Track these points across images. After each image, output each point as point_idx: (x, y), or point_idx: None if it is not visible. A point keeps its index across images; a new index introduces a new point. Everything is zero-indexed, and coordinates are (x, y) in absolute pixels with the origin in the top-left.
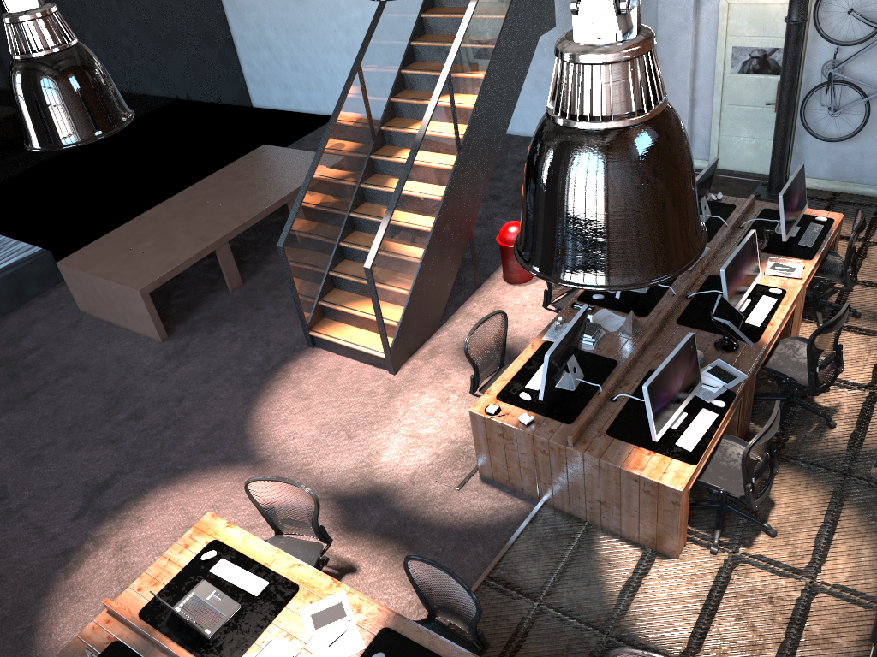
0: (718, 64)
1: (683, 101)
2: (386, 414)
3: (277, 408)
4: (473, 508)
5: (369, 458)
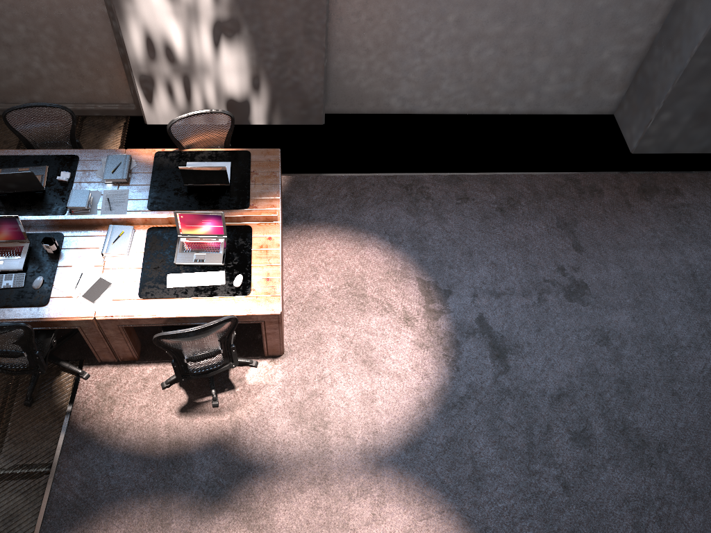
0: None
1: None
2: None
3: None
4: None
5: None
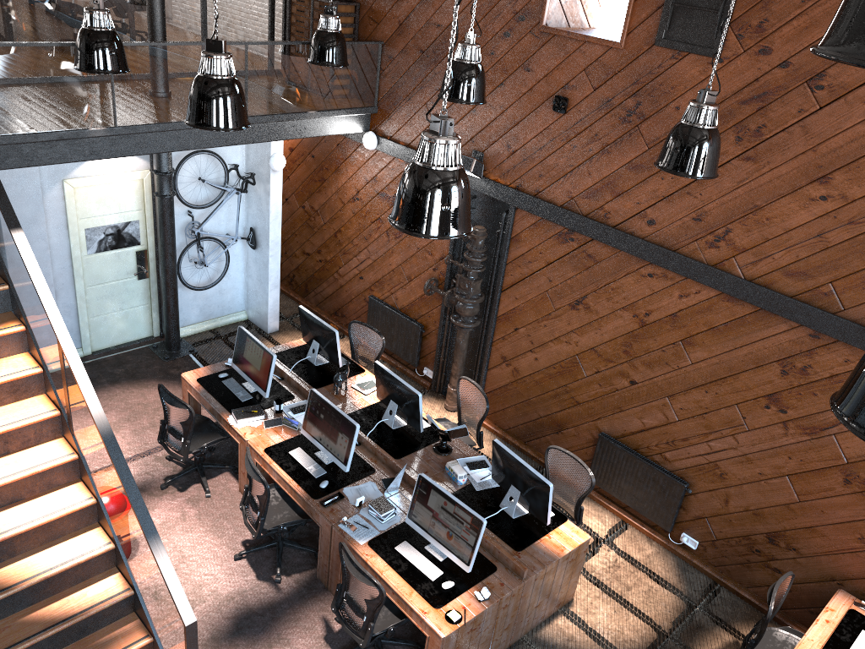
0: (75, 249)
1: None
2: None
3: None
4: None
5: None
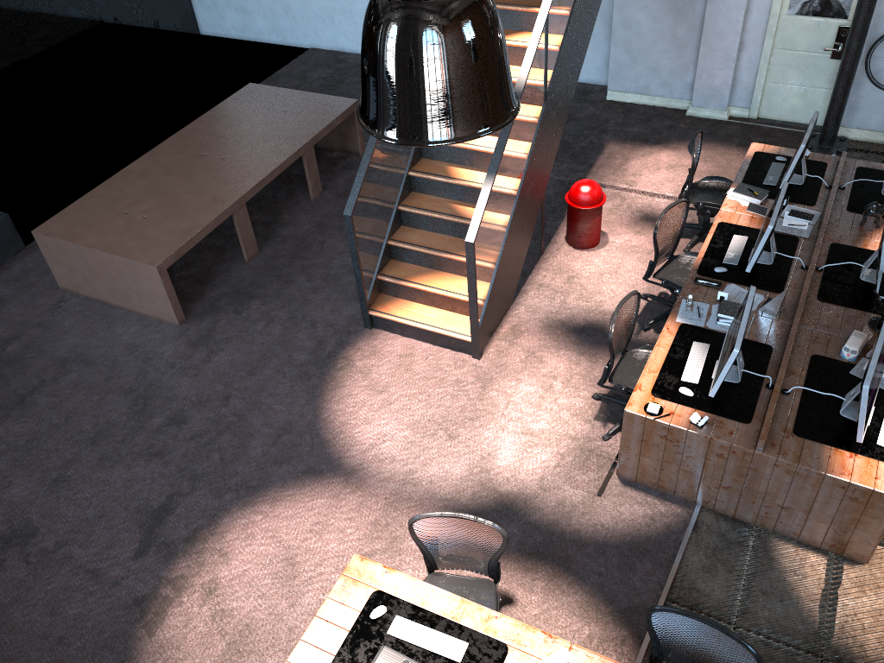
0: (776, 4)
1: (731, 44)
2: (485, 407)
3: (351, 404)
4: (623, 517)
5: (483, 462)
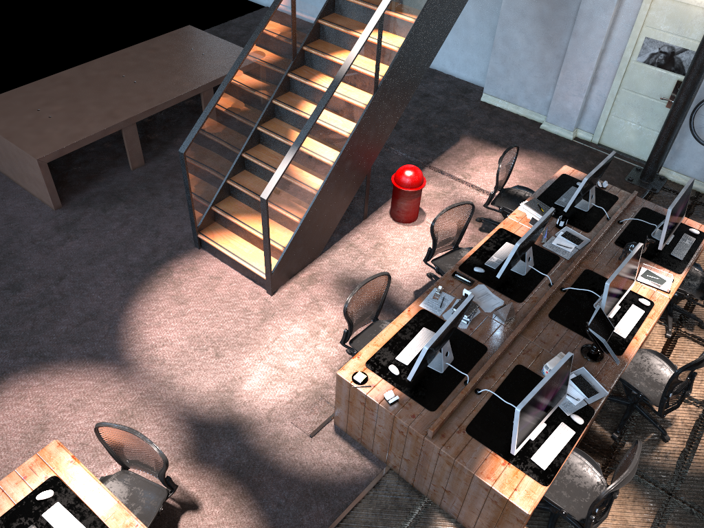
0: (628, 50)
1: (585, 76)
2: (256, 337)
3: (153, 308)
4: (322, 460)
5: (232, 384)
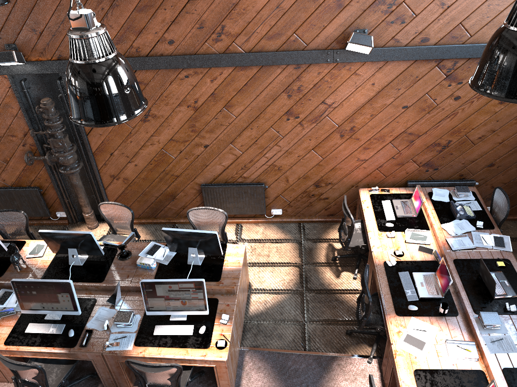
0: None
1: None
2: None
3: None
4: (263, 383)
5: None
